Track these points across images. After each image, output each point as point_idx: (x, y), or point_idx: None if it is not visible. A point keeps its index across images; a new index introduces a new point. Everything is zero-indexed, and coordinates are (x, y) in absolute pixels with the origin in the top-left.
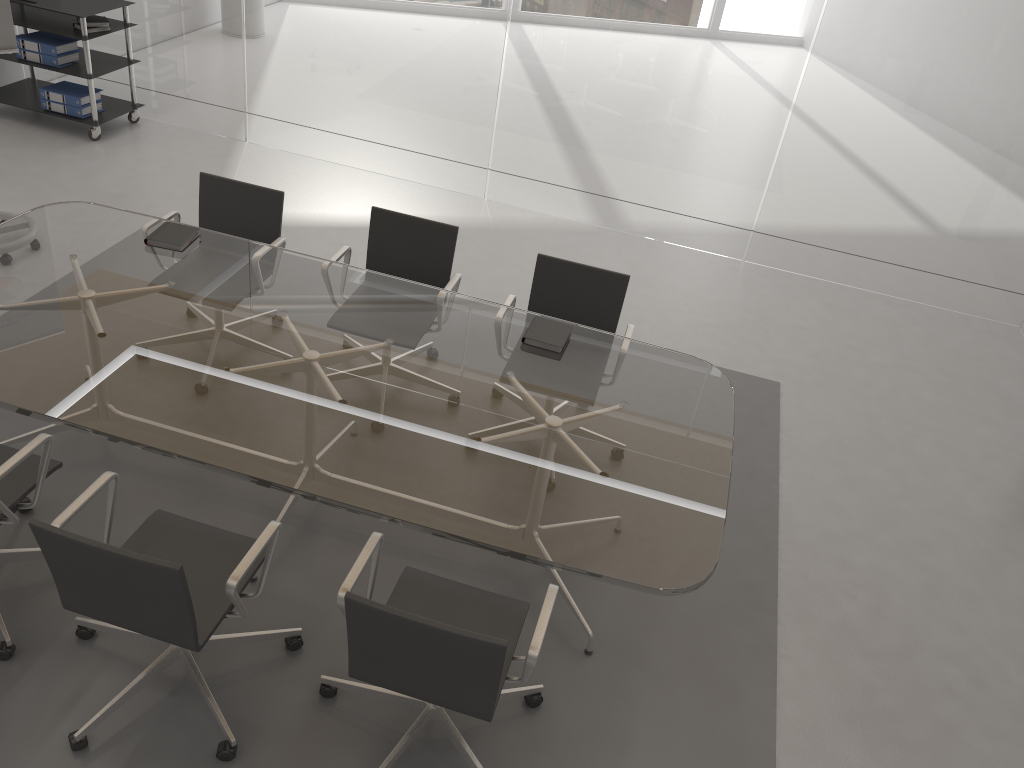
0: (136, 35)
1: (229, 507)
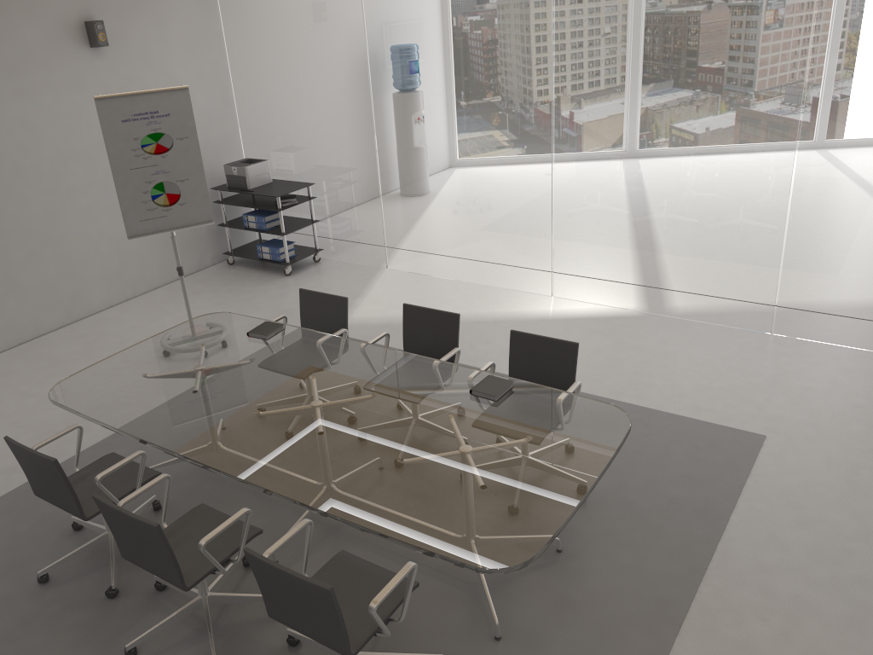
0: (317, 204)
1: (278, 514)
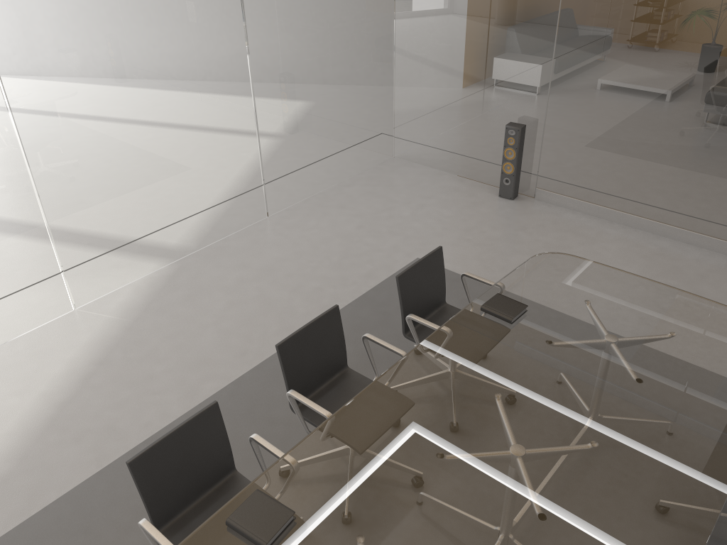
0: None
1: None
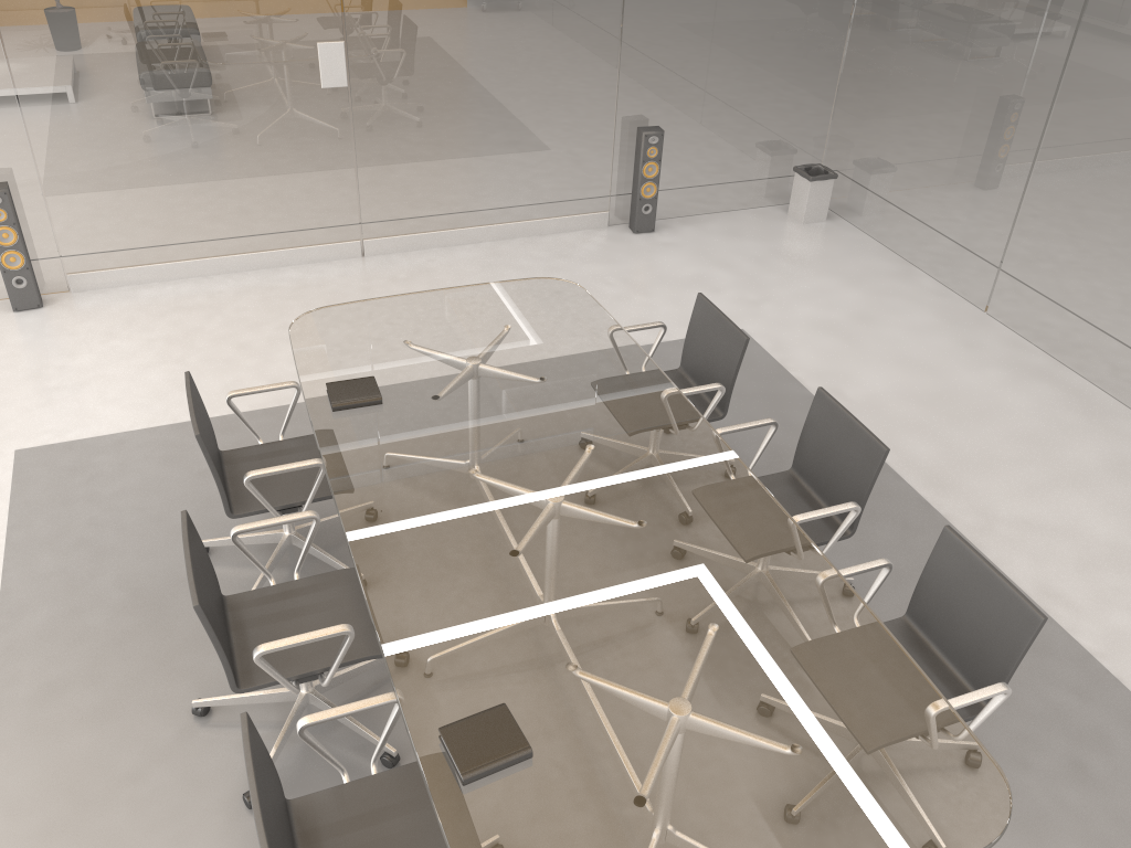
0: None
1: None
